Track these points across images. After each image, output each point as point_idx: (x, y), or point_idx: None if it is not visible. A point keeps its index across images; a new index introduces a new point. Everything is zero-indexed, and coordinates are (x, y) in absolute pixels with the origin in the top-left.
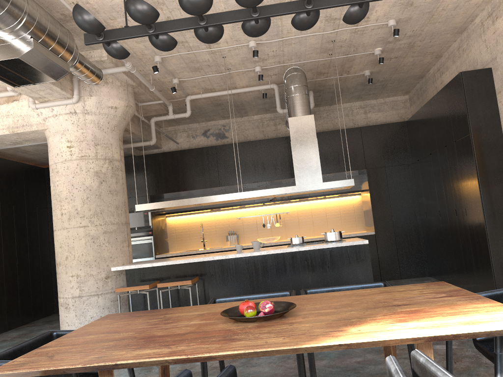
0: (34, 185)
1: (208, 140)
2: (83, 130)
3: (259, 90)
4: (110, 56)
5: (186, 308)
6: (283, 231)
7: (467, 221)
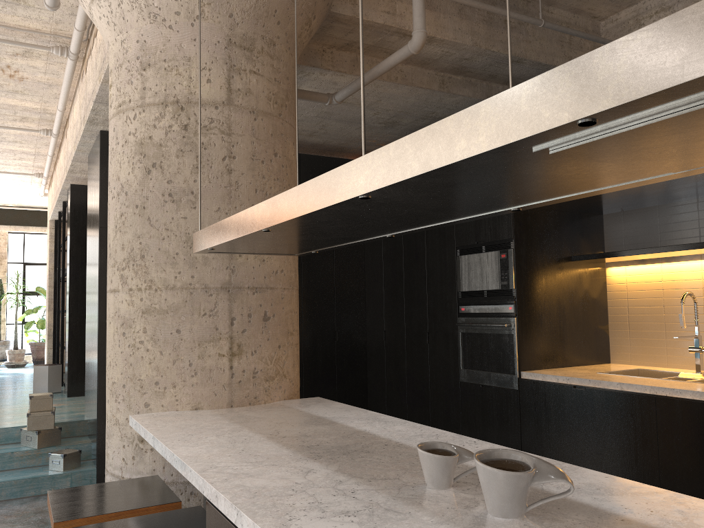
0: None
1: None
2: (123, 34)
3: None
4: None
5: None
6: None
7: None
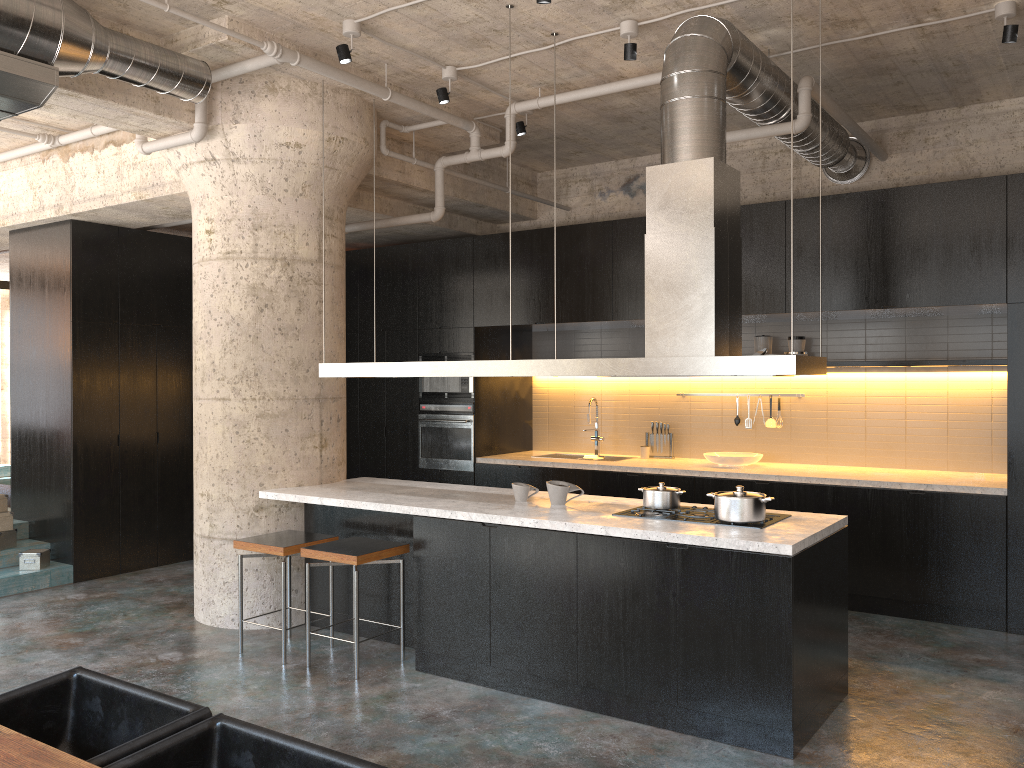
0: None
1: (632, 201)
2: (233, 196)
3: None
4: (244, 32)
5: None
6: (784, 442)
7: None
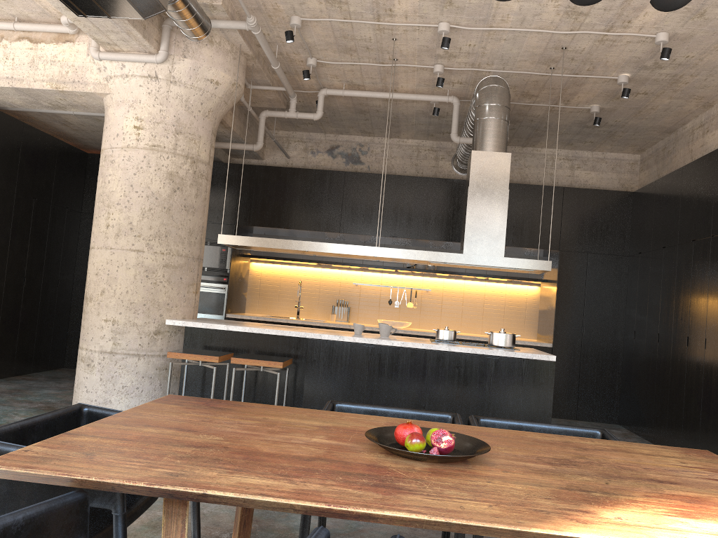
0: (68, 176)
1: (333, 161)
2: (163, 106)
3: (428, 102)
4: (227, 2)
5: (295, 410)
6: (416, 316)
7: (704, 358)
